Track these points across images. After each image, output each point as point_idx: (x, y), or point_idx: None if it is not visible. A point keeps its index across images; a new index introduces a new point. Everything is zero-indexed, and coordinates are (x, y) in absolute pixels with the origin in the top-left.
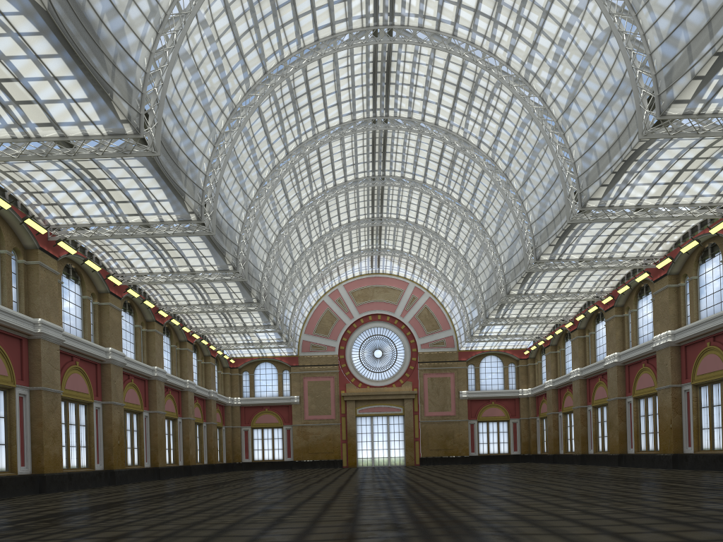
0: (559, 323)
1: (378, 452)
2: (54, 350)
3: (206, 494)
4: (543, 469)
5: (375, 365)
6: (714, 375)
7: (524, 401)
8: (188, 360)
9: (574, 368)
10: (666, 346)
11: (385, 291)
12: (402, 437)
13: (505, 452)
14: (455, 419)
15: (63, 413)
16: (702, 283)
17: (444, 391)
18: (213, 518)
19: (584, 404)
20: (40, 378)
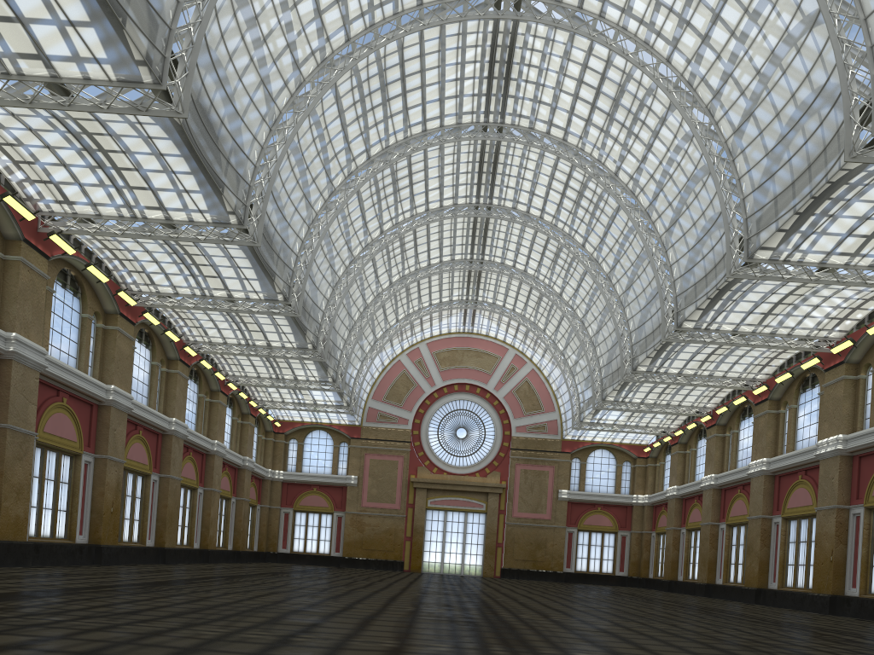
0: (694, 415)
1: (450, 556)
2: (30, 378)
3: (207, 589)
4: (658, 598)
5: (457, 448)
6: None
7: (639, 510)
8: (220, 415)
9: (707, 473)
10: (835, 454)
11: (478, 356)
12: (481, 541)
13: (609, 571)
14: (549, 524)
15: (37, 463)
16: None
17: (539, 488)
18: (187, 627)
19: (716, 520)
20: (6, 412)
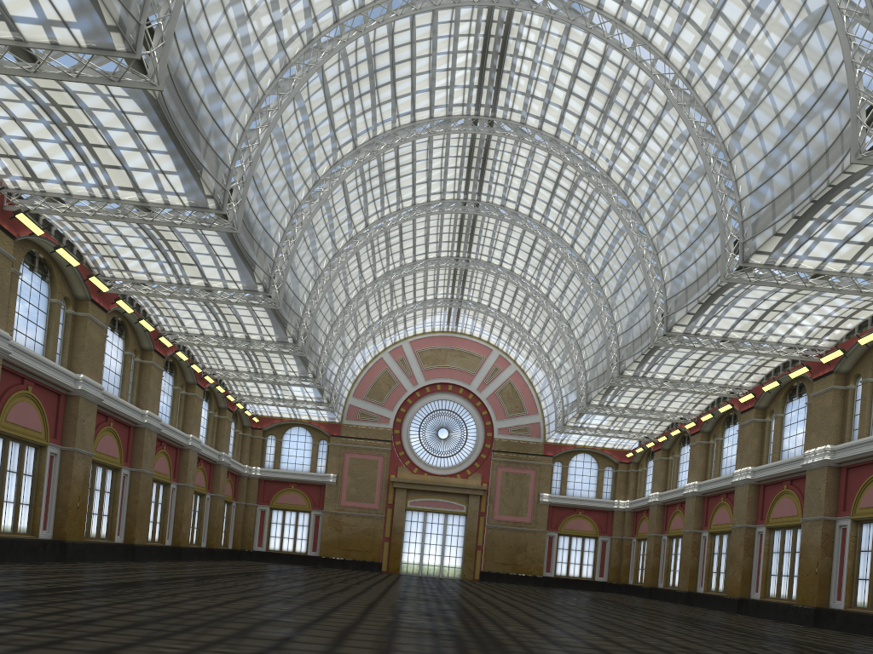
0: (678, 422)
1: (429, 557)
2: None
3: (174, 592)
4: (640, 606)
5: (438, 448)
6: None
7: (620, 515)
8: (195, 409)
9: (690, 480)
10: (822, 465)
11: (462, 356)
12: (460, 543)
13: (589, 576)
14: (530, 528)
15: None
16: None
17: (521, 491)
18: (144, 642)
19: (699, 528)
20: None
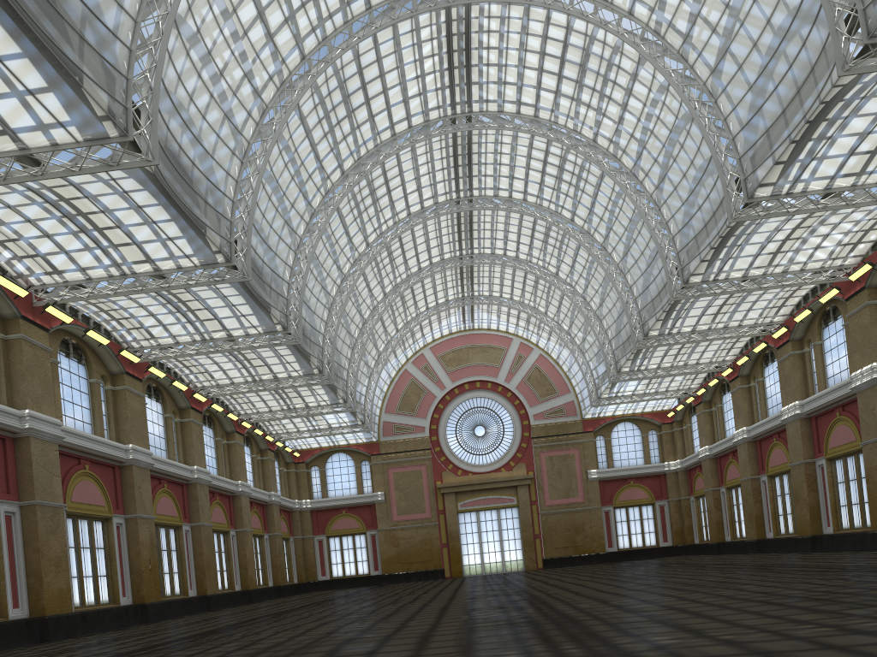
0: (714, 371)
1: (489, 555)
2: (50, 451)
3: (257, 631)
4: (711, 563)
5: (478, 446)
6: None
7: (673, 477)
8: (239, 455)
9: (738, 427)
10: (872, 384)
11: (484, 351)
12: (518, 535)
13: (653, 544)
14: (584, 507)
15: (71, 533)
16: None
17: (568, 472)
18: None
19: (756, 473)
20: (33, 489)
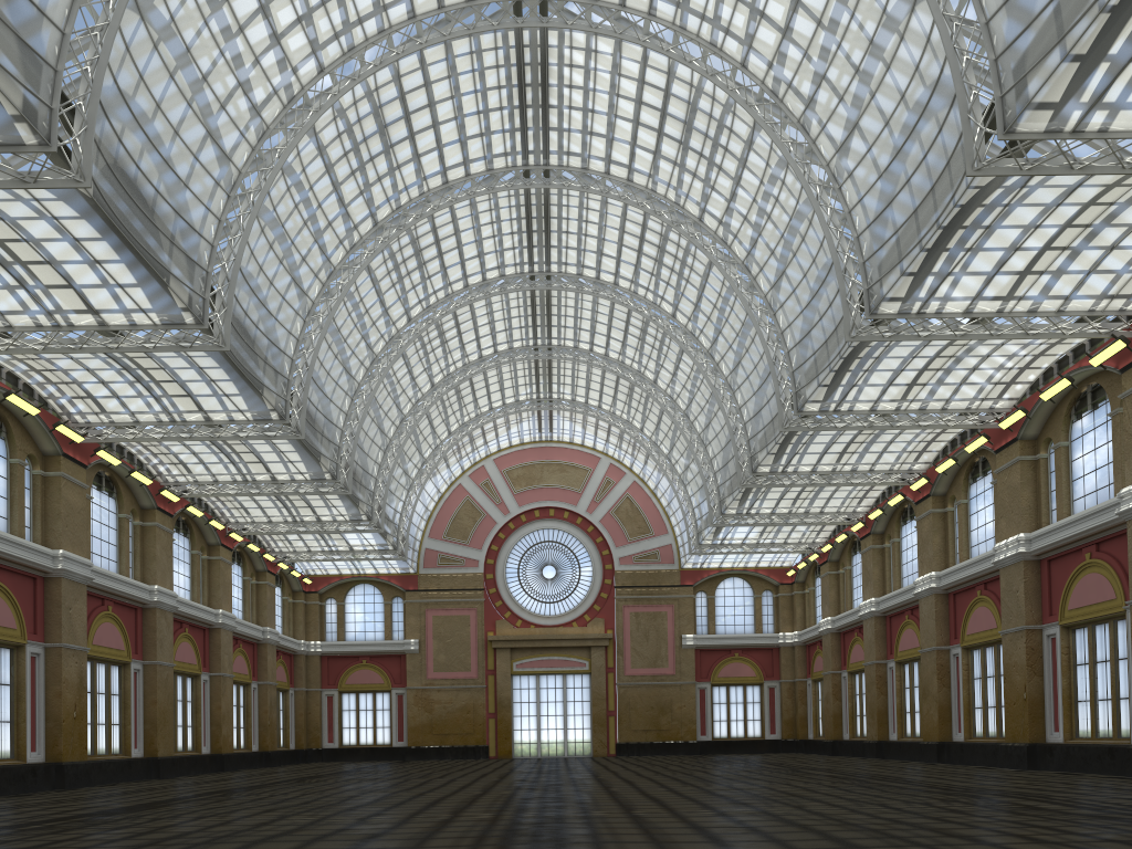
0: (842, 524)
1: (548, 733)
2: None
3: (179, 813)
4: (811, 767)
5: (545, 591)
6: (1098, 609)
7: (788, 652)
8: (223, 576)
9: (866, 598)
10: (1017, 560)
11: (562, 471)
12: (587, 710)
13: (757, 735)
14: (674, 681)
15: None
16: (1077, 453)
17: (657, 634)
18: None
19: (883, 657)
20: None
